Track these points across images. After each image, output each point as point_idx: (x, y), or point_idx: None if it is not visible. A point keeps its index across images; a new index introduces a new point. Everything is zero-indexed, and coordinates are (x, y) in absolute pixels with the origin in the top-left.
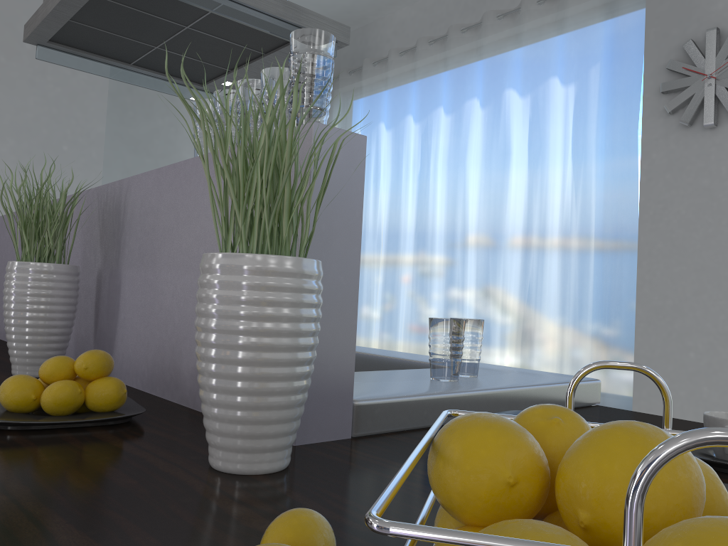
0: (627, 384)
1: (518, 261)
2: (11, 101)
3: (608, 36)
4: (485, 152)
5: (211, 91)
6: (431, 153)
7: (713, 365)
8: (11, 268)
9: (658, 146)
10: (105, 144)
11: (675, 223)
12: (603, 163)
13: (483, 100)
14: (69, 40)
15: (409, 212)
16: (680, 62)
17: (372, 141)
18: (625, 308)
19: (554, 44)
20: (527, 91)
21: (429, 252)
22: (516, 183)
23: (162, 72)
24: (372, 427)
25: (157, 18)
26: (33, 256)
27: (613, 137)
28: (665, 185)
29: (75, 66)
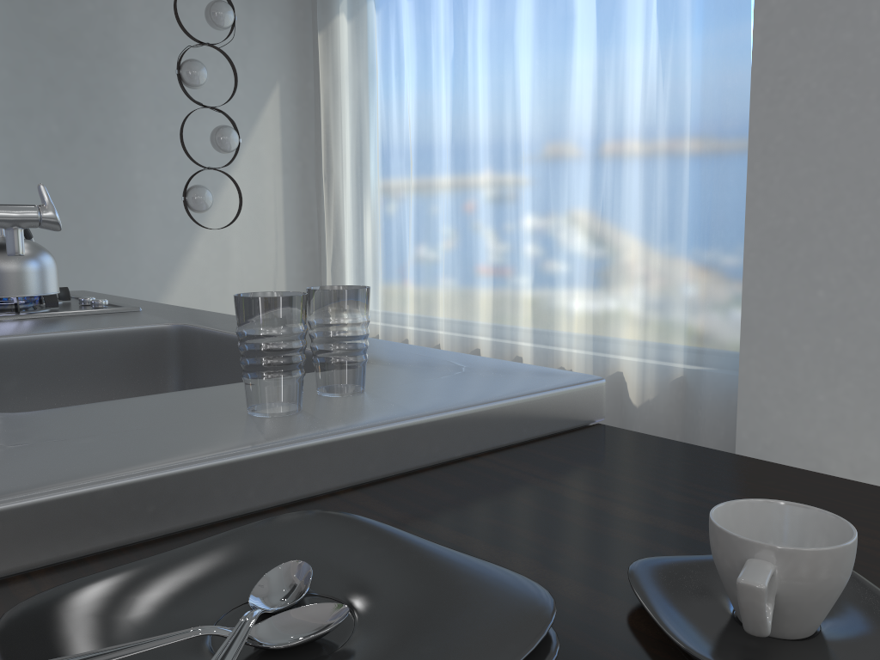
0: (733, 338)
1: (587, 174)
2: None
3: None
4: (539, 18)
5: None
6: (467, 27)
7: (850, 307)
8: None
9: None
10: (13, 44)
11: (801, 103)
12: (701, 21)
13: None
14: None
15: (443, 114)
16: None
17: (391, 17)
18: (731, 232)
19: None
20: None
21: (471, 169)
22: (582, 61)
23: None
24: None
25: None
26: None
27: None
28: (789, 46)
29: None
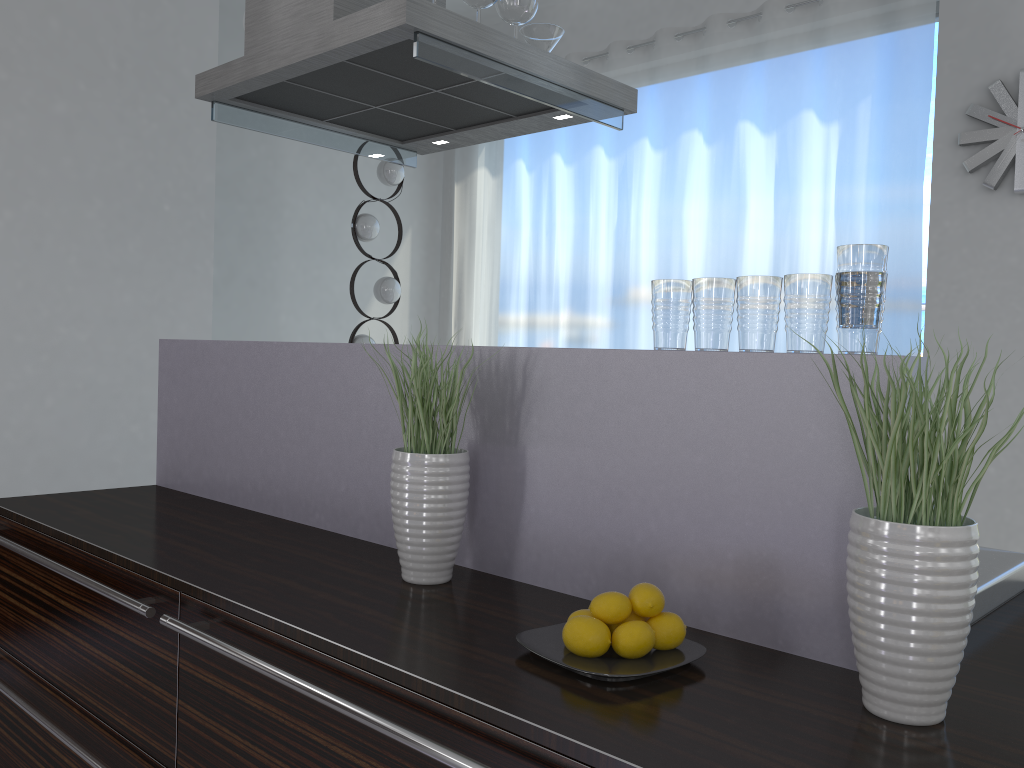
0: None
1: None
2: (96, 145)
3: (883, 63)
4: (713, 204)
5: (410, 148)
6: (631, 200)
7: (1018, 483)
8: (410, 461)
9: (953, 212)
10: None
11: (972, 310)
12: (876, 228)
13: (710, 135)
14: (259, 97)
15: (600, 277)
16: (985, 108)
17: (544, 179)
18: None
19: (808, 66)
20: (773, 127)
21: (630, 331)
22: (756, 246)
23: (359, 129)
24: None
25: (404, 81)
26: (433, 446)
27: (891, 196)
28: (961, 261)
29: (257, 127)
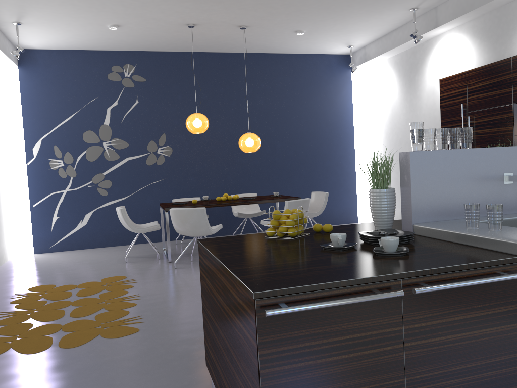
0: None
1: None
2: None
3: None
4: None
5: None
6: None
7: None
8: None
9: None
10: None
11: None
12: None
13: None
14: None
15: None
16: None
17: None
18: None
19: None
20: None
21: None
22: None
23: None
24: (417, 232)
25: None
26: None
27: None
28: None
29: None
